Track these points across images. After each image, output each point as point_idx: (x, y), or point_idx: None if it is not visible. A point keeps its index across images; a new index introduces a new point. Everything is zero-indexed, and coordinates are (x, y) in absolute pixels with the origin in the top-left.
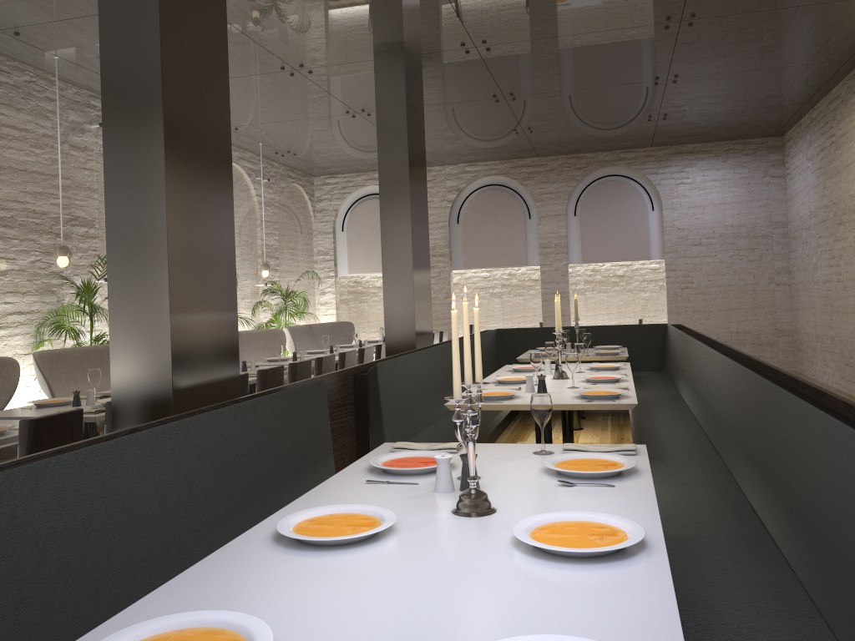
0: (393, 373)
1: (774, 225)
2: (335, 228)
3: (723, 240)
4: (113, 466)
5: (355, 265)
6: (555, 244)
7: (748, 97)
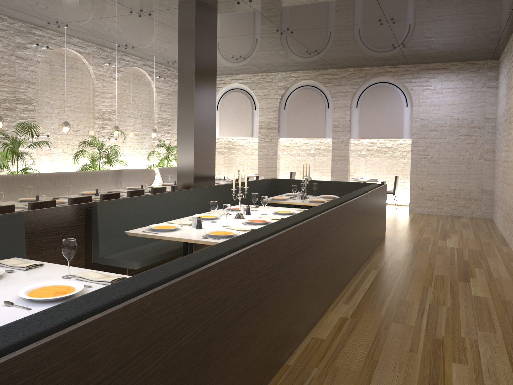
0: (119, 208)
1: (487, 120)
2: None
3: (451, 128)
4: None
5: (223, 132)
6: (342, 125)
7: (454, 33)
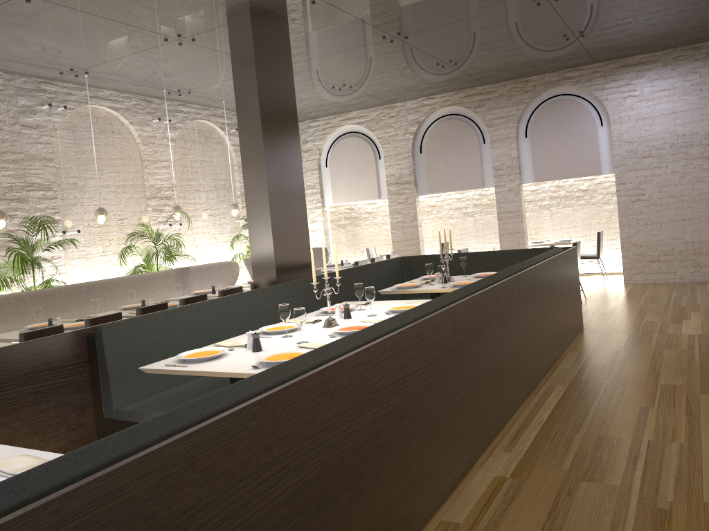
0: (141, 330)
1: None
2: (320, 165)
3: (674, 150)
4: None
5: (337, 196)
6: (507, 166)
7: (657, 3)
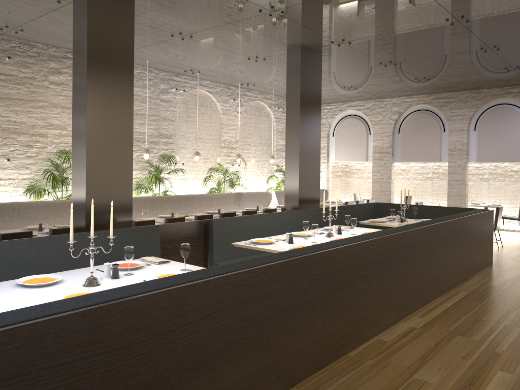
0: (230, 224)
1: None
2: (329, 134)
3: None
4: (4, 250)
5: (338, 156)
6: (459, 149)
7: None
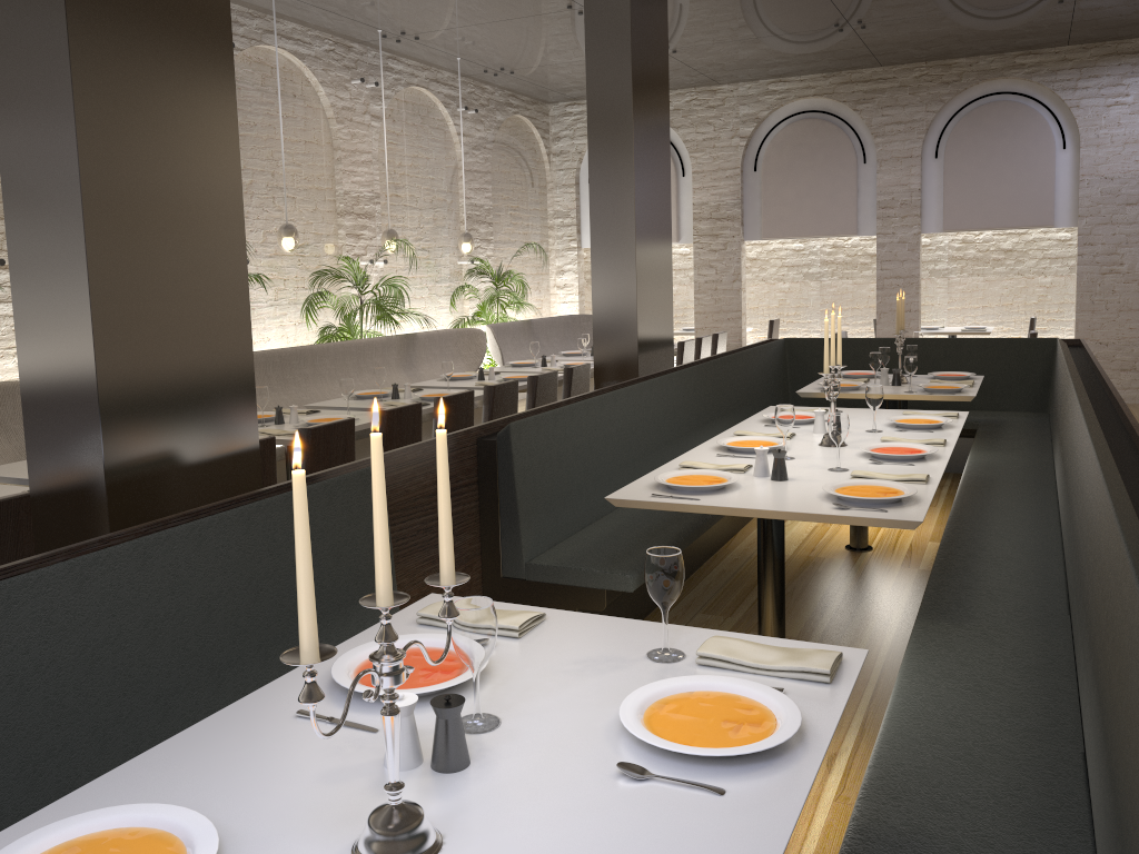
0: (548, 434)
1: None
2: (579, 178)
3: None
4: None
5: None
6: (902, 203)
7: None
